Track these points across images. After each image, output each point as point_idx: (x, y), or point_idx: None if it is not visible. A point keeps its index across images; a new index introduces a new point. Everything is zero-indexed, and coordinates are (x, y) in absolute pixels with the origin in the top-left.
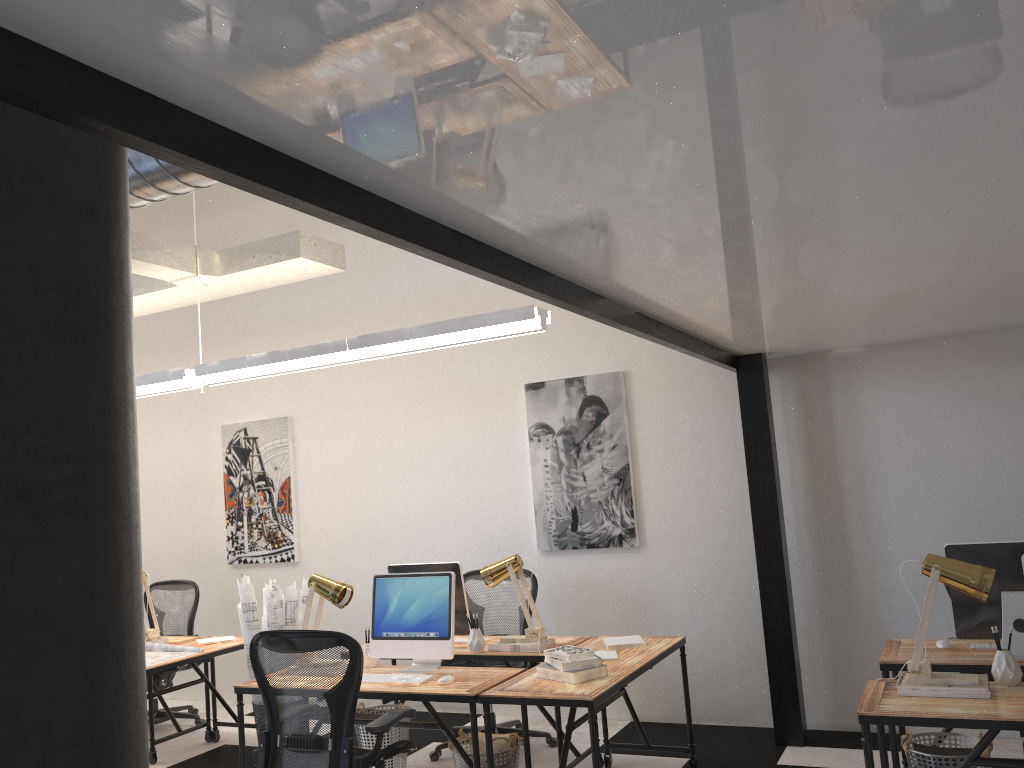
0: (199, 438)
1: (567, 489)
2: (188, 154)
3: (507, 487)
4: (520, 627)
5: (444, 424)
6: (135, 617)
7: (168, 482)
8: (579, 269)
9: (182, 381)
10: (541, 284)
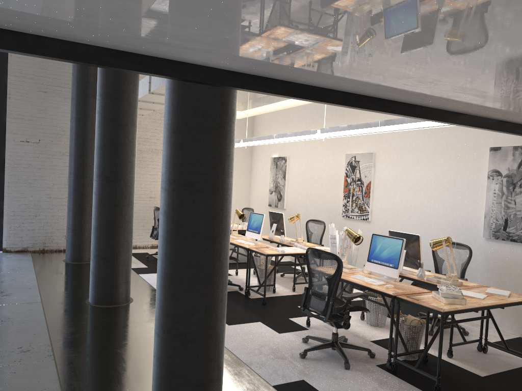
0: (336, 158)
1: (504, 207)
2: (200, 81)
3: (472, 201)
4: (459, 273)
5: (444, 164)
6: (222, 231)
7: (323, 177)
8: (431, 103)
9: (316, 135)
10: (408, 111)
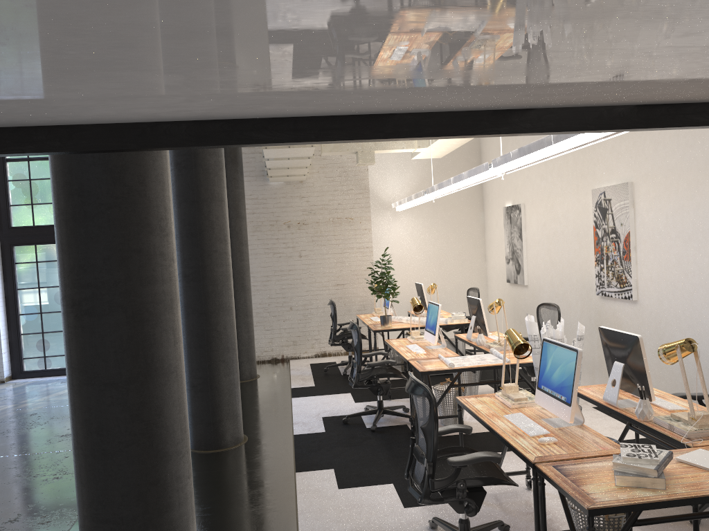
0: (582, 199)
1: None
2: None
3: None
4: None
5: None
6: (141, 372)
7: (568, 230)
8: (398, 107)
9: (492, 171)
10: (361, 130)
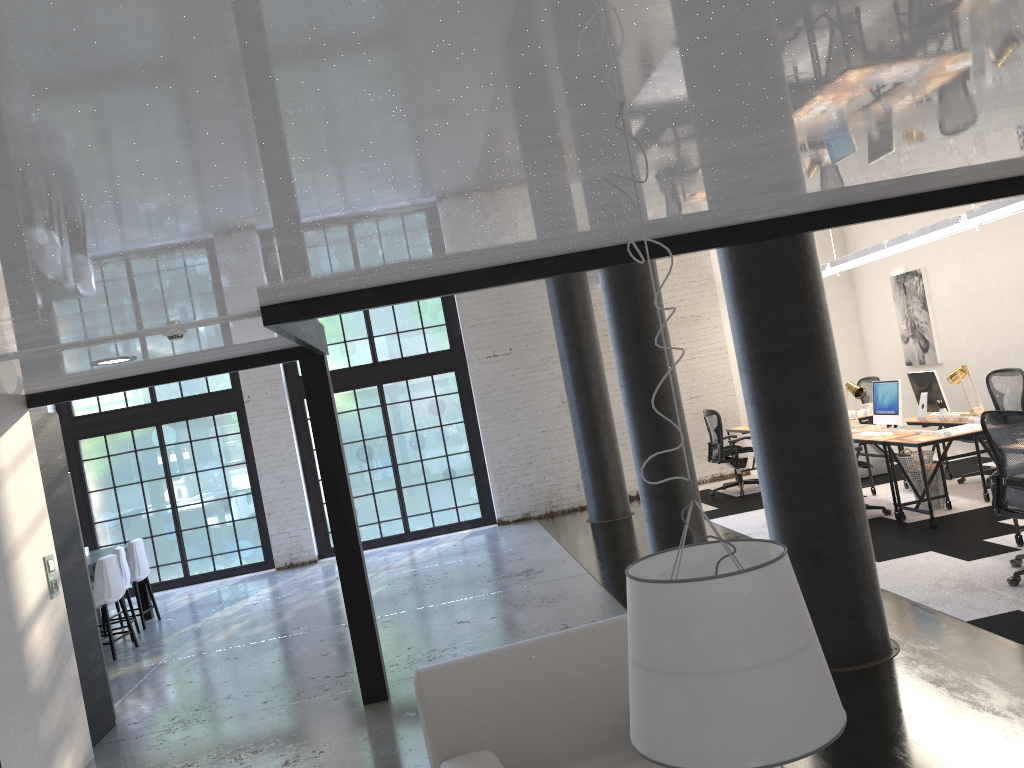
0: (1020, 248)
1: None
2: (771, 237)
3: None
4: None
5: None
6: (835, 408)
7: (1001, 287)
8: None
9: (960, 224)
10: None
